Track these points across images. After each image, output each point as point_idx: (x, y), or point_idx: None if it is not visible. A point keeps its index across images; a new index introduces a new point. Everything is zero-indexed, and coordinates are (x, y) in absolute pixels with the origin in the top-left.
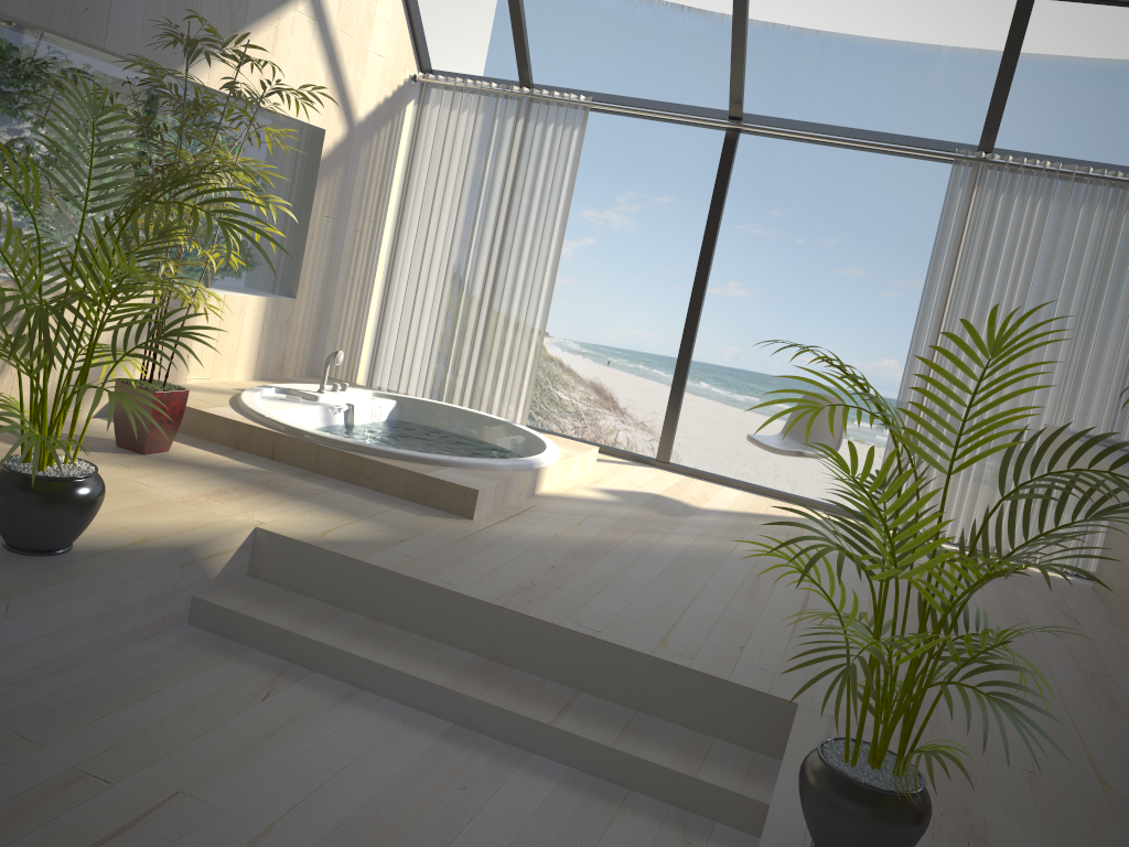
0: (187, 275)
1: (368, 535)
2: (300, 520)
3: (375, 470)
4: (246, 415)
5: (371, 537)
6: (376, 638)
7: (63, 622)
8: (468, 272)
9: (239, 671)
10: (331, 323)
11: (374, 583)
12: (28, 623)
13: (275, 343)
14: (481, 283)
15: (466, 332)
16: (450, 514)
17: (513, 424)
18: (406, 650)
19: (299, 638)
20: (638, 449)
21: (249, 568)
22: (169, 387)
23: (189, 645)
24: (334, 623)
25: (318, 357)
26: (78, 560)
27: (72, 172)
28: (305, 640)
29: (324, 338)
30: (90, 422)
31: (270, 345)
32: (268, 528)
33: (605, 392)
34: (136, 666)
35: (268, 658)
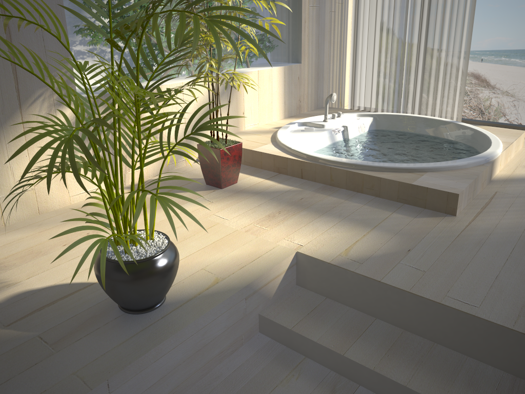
0: (233, 63)
1: (381, 247)
2: (327, 237)
3: (373, 182)
4: (281, 148)
5: (383, 250)
6: (406, 353)
7: (160, 373)
8: (407, 23)
9: (300, 389)
10: (324, 74)
11: (396, 301)
12: (130, 387)
13: (293, 93)
14: (417, 29)
15: (411, 63)
16: (436, 212)
17: (457, 123)
18: (436, 369)
19: (343, 358)
20: (505, 107)
21: (296, 280)
22: (229, 143)
23: (261, 359)
24: (368, 337)
25: (319, 96)
26: (167, 315)
27: (92, 6)
28: (348, 360)
29: (321, 83)
30: (193, 166)
31: (290, 95)
32: (305, 252)
33: (481, 77)
34: (223, 390)
35: (321, 371)
